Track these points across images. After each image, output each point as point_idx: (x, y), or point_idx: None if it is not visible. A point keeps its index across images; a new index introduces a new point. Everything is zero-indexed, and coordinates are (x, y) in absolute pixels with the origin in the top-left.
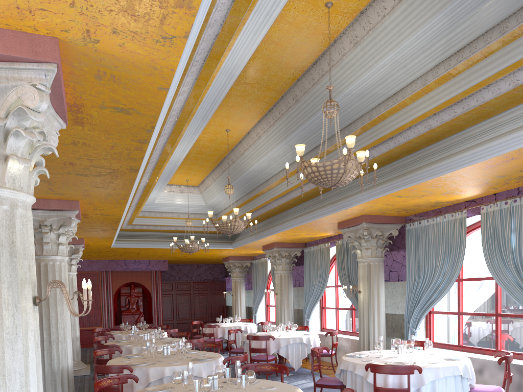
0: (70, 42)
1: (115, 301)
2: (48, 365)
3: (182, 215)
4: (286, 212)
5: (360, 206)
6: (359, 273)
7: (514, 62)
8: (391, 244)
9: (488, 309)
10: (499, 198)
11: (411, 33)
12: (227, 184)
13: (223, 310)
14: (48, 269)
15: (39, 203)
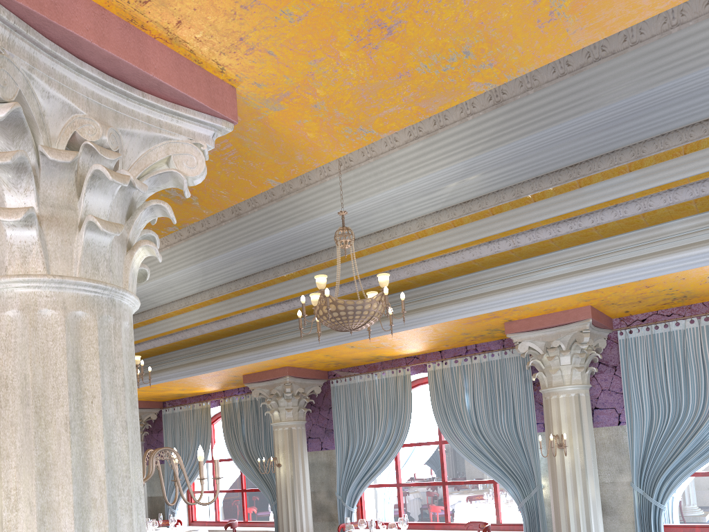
0: (244, 98)
1: None
2: None
3: None
4: (157, 358)
5: (297, 355)
6: (277, 441)
7: (524, 225)
8: (309, 404)
9: (432, 477)
10: (445, 355)
11: (424, 173)
12: None
13: None
14: None
15: None
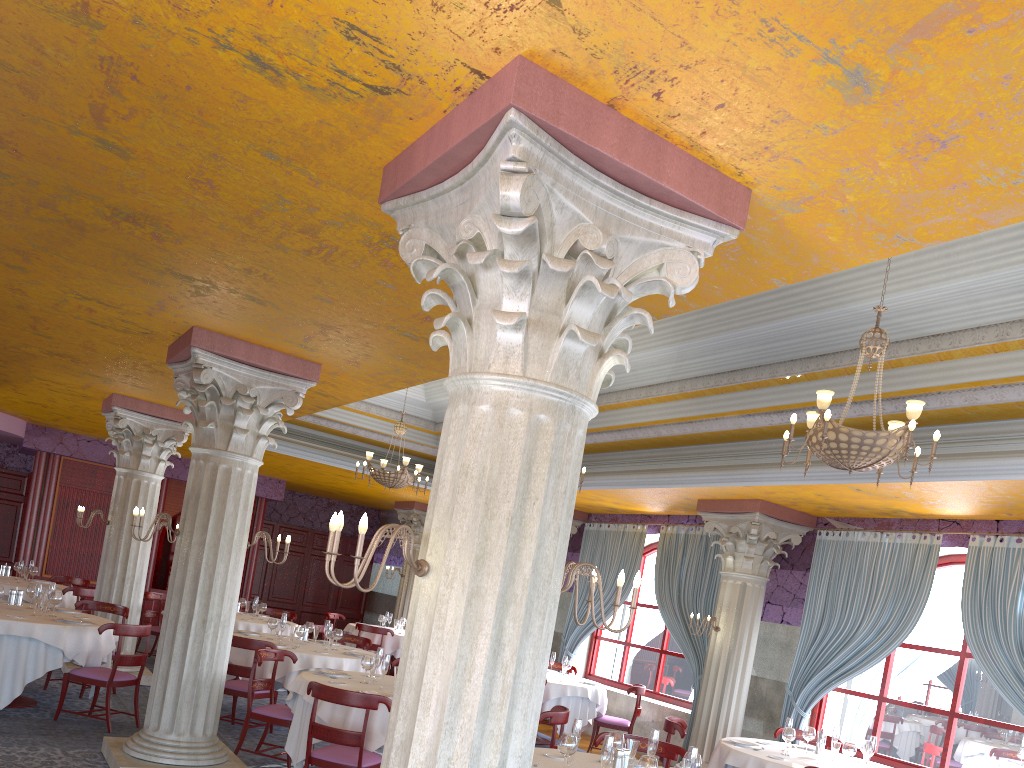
0: (759, 199)
1: (161, 539)
2: (190, 665)
3: (374, 409)
4: (595, 456)
5: (776, 487)
6: (722, 596)
7: None
8: (780, 556)
9: (936, 701)
10: (1004, 529)
11: (1022, 262)
12: None
13: (360, 597)
14: (230, 481)
15: (251, 353)
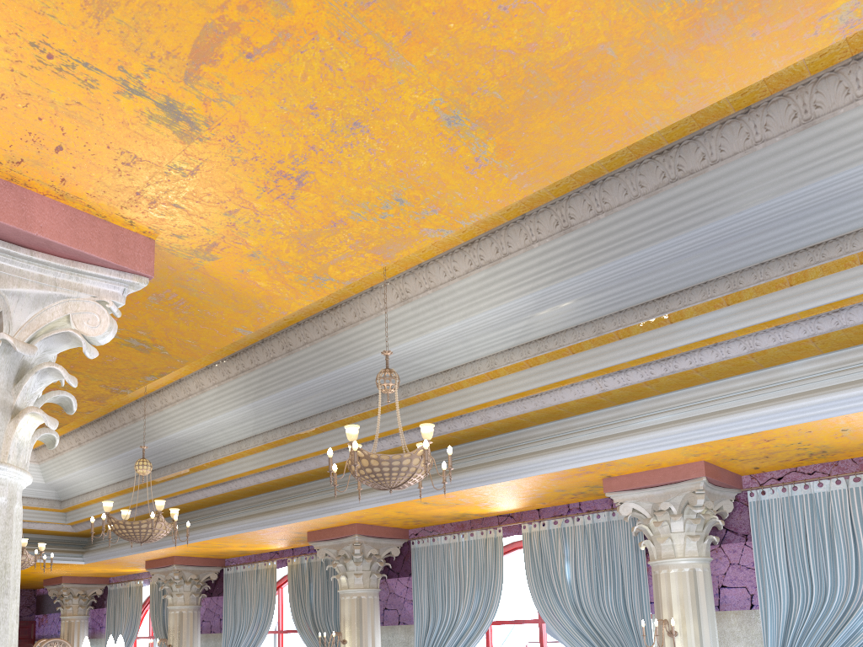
0: (169, 249)
1: None
2: None
3: None
4: (213, 509)
5: (363, 511)
6: (344, 612)
7: (608, 366)
8: (387, 568)
9: None
10: (544, 515)
11: (488, 306)
12: (108, 453)
13: None
14: None
15: None
